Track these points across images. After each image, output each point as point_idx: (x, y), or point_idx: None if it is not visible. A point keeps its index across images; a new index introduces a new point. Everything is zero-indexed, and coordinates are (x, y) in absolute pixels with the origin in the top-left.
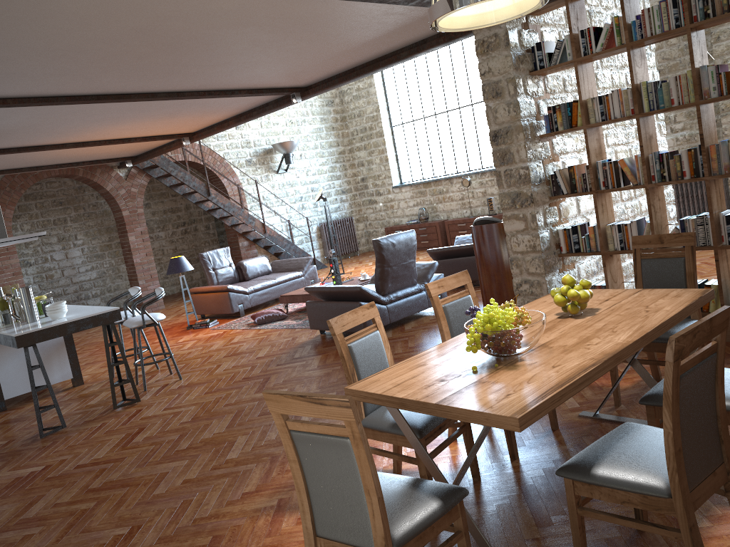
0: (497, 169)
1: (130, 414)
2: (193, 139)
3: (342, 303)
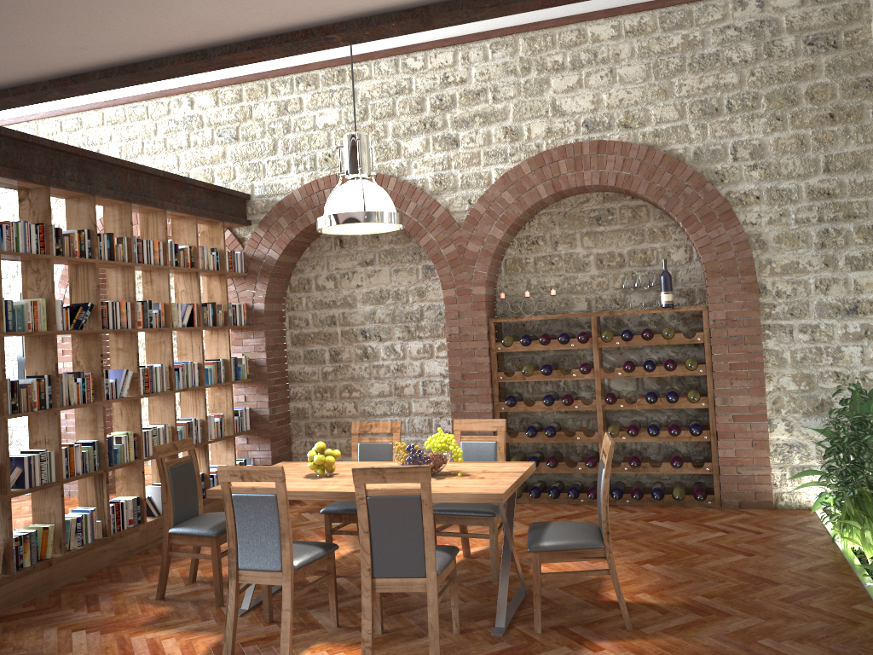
0: None
1: None
2: None
3: None
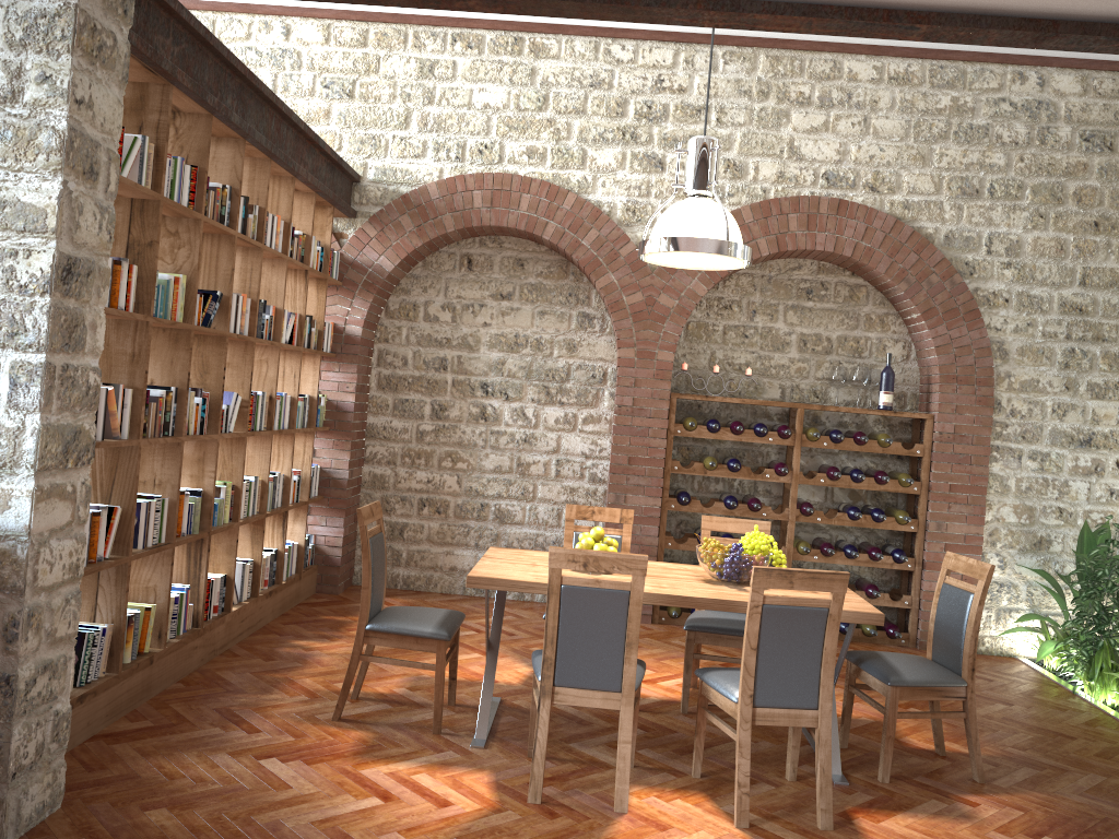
0: (49, 357)
1: None
2: None
3: None
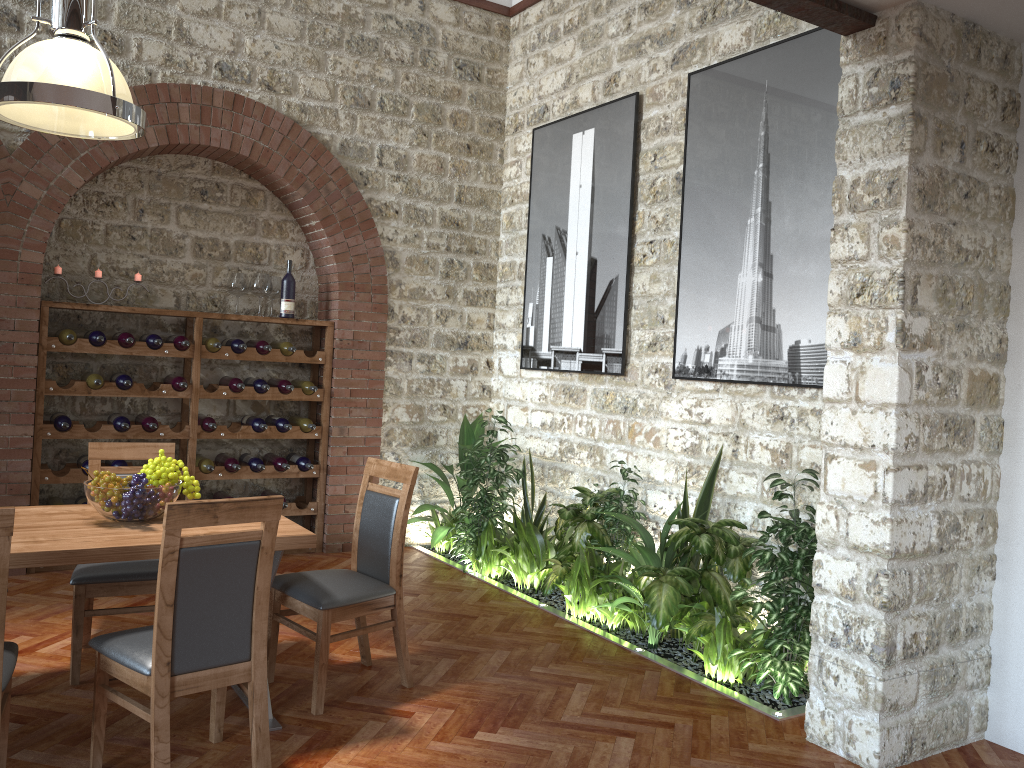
0: None
1: None
2: None
3: None
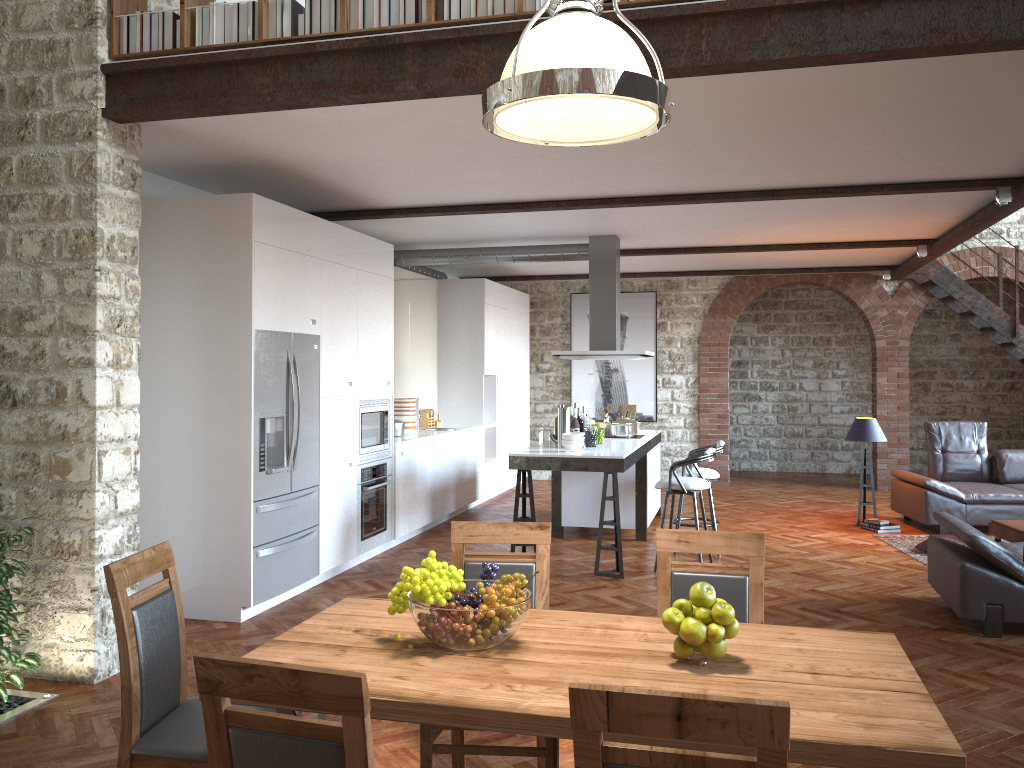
0: None
1: (590, 587)
2: (932, 248)
3: (949, 555)
